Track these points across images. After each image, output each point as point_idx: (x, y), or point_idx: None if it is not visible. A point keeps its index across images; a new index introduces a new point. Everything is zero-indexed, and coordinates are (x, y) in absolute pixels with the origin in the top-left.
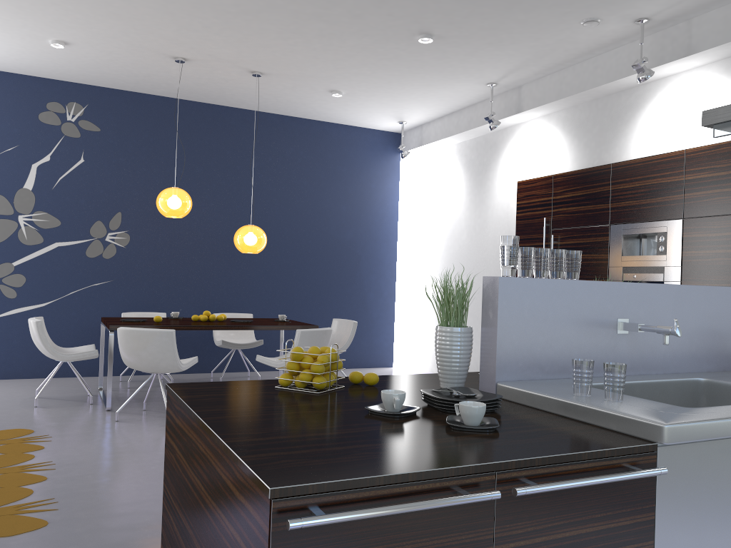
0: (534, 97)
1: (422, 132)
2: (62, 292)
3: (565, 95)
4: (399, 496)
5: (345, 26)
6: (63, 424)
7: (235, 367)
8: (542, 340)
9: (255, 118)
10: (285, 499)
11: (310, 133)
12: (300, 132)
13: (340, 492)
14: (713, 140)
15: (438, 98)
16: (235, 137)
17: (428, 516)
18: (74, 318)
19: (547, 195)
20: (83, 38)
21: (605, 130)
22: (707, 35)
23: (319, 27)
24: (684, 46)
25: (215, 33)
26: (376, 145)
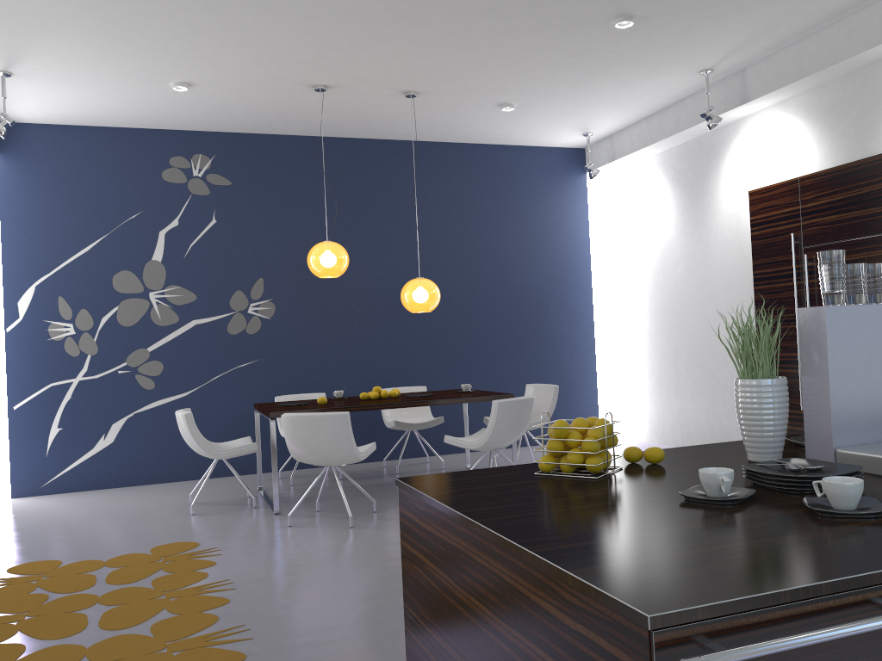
0: (764, 80)
1: (614, 143)
2: (205, 378)
3: (809, 73)
4: (812, 617)
5: (523, 19)
6: (230, 534)
7: (409, 452)
8: None
9: (408, 150)
10: (668, 629)
11: (474, 160)
12: (463, 160)
13: (737, 616)
14: None
15: (635, 98)
16: (386, 175)
17: (851, 642)
18: (221, 407)
19: (793, 204)
20: (209, 75)
21: (869, 111)
22: None
23: (490, 25)
24: None
25: (363, 49)
26: (555, 166)
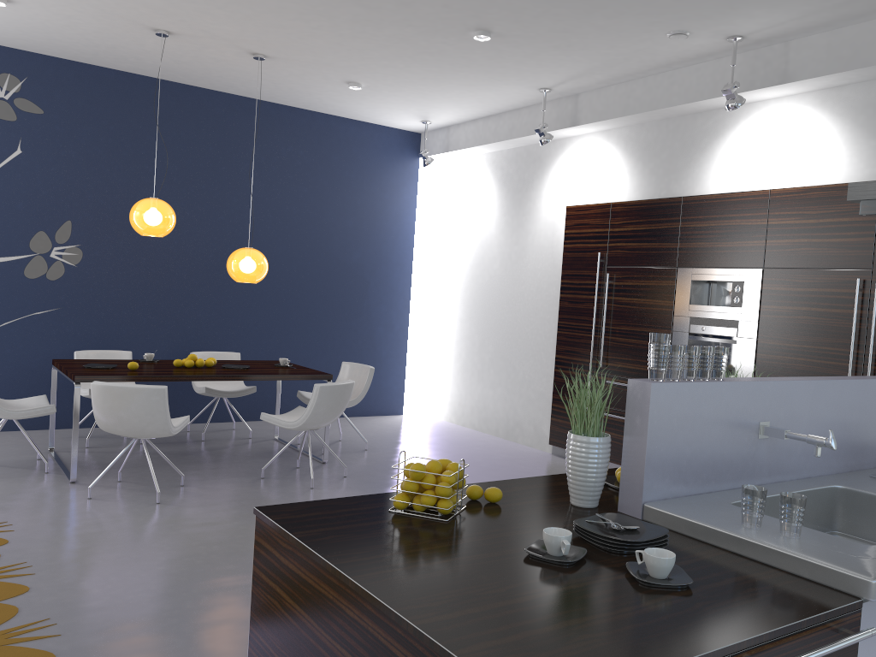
0: (594, 109)
1: (450, 135)
2: None
3: (633, 112)
4: None
5: (388, 13)
6: (21, 505)
7: (215, 416)
8: (689, 451)
9: (245, 107)
10: None
11: (312, 128)
12: (301, 126)
13: None
14: (802, 182)
15: (477, 100)
16: (219, 129)
17: None
18: (9, 356)
19: (603, 226)
20: None
21: (676, 156)
22: (806, 62)
23: (354, 12)
24: (779, 72)
25: (218, 6)
26: (391, 146)
